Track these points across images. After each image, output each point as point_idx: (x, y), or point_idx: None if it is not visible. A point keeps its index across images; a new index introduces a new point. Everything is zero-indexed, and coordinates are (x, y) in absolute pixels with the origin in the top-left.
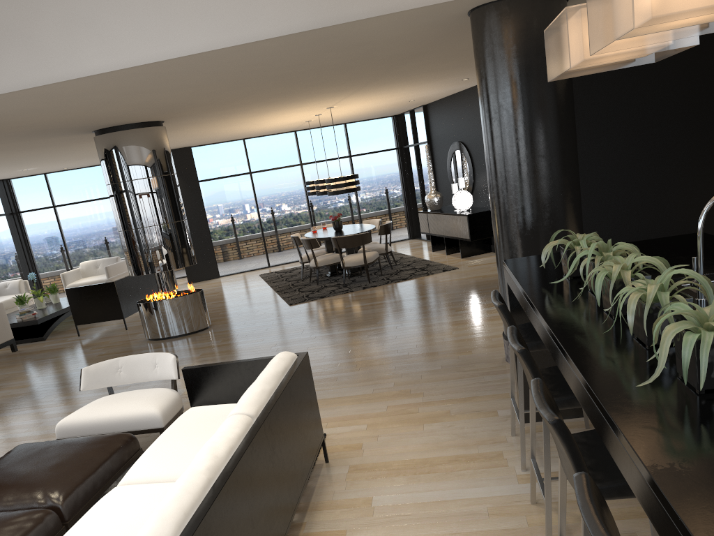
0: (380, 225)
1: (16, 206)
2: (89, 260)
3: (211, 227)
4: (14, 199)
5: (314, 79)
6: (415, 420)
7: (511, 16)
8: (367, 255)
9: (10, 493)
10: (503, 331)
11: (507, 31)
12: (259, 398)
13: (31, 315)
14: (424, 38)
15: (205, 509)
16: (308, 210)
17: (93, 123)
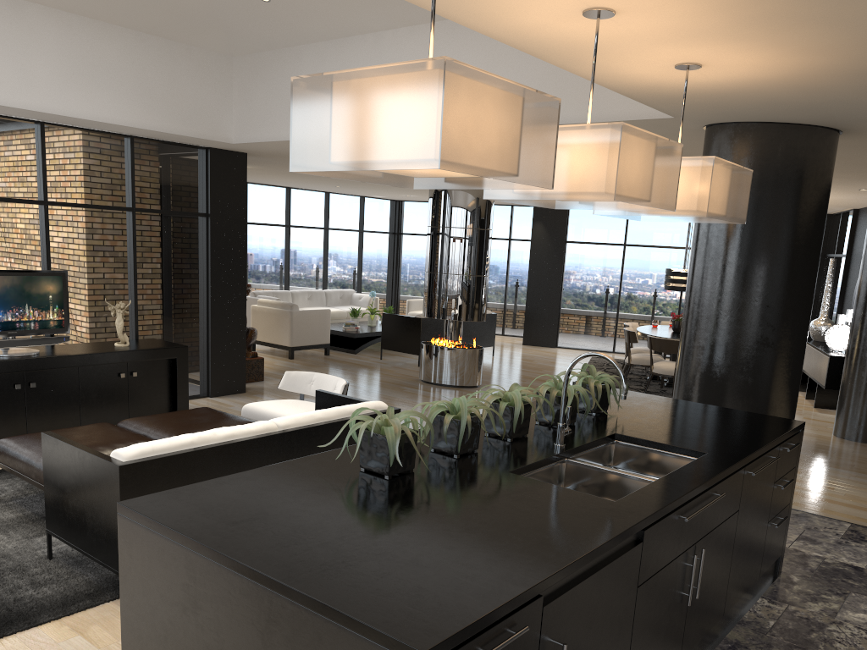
0: None
1: (399, 227)
2: None
3: (564, 292)
4: (400, 221)
5: None
6: None
7: (734, 141)
8: None
9: (160, 429)
10: None
11: (726, 156)
12: (300, 419)
13: (353, 328)
14: (693, 144)
15: (169, 454)
16: (679, 302)
17: None
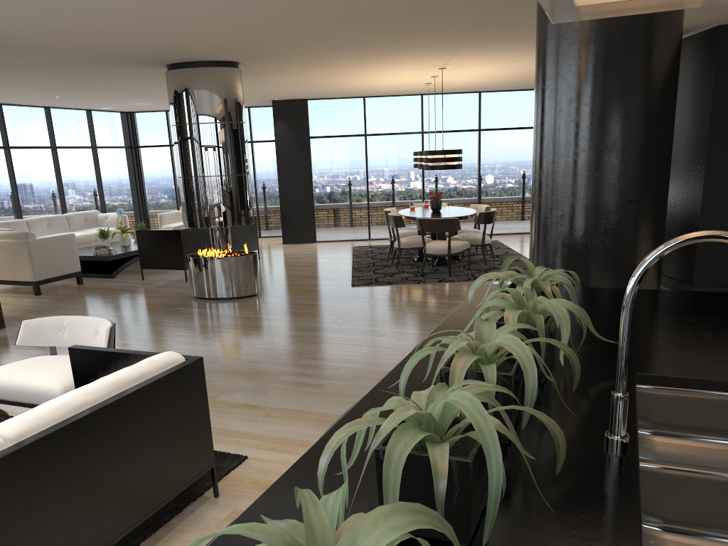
0: (479, 212)
1: (135, 141)
2: None
3: (315, 188)
4: (135, 133)
5: (385, 25)
6: None
7: None
8: (454, 244)
9: None
10: None
11: None
12: (46, 414)
13: (105, 250)
14: None
15: None
16: (422, 184)
17: (154, 56)
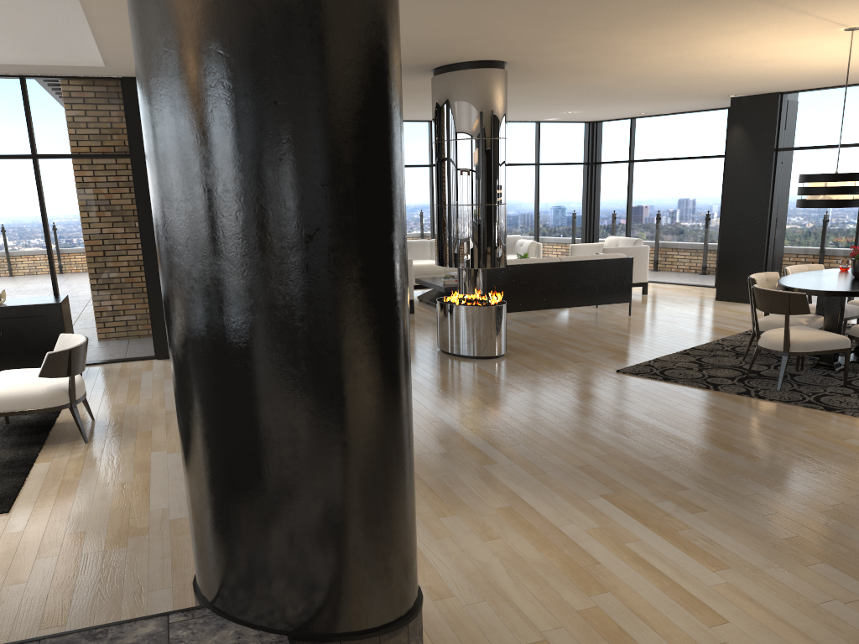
0: None
1: (593, 156)
2: (615, 236)
3: (776, 224)
4: (595, 147)
5: None
6: (6, 562)
7: None
8: (806, 337)
9: None
10: (455, 565)
11: None
12: None
13: (453, 280)
14: None
15: None
16: None
17: None
